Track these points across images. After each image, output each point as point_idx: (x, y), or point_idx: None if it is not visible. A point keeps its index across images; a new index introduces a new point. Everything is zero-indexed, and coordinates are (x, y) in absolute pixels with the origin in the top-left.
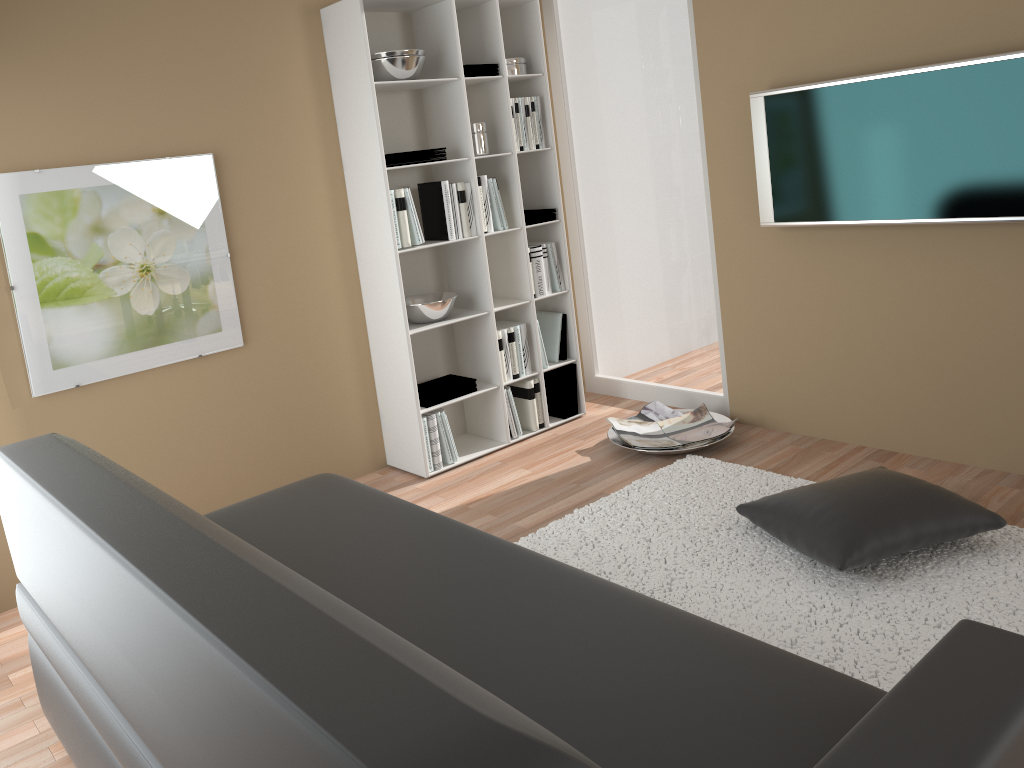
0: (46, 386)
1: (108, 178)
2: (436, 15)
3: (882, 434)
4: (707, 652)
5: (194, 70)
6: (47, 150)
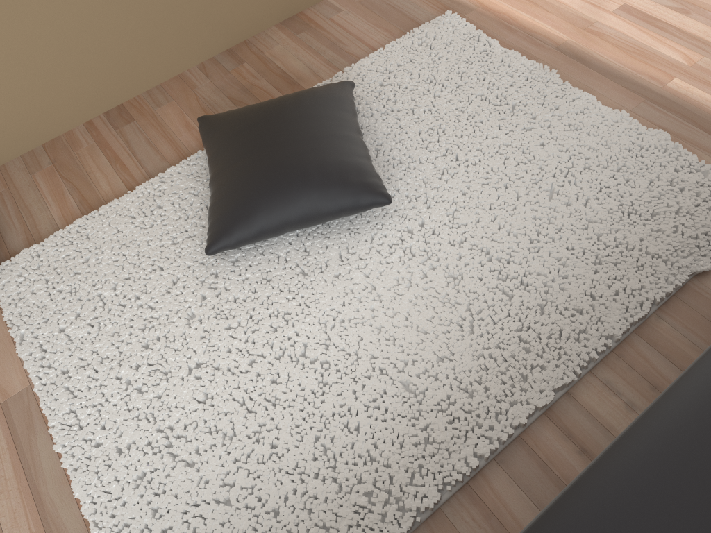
0: None
1: None
2: None
3: (100, 98)
4: None
5: None
6: None
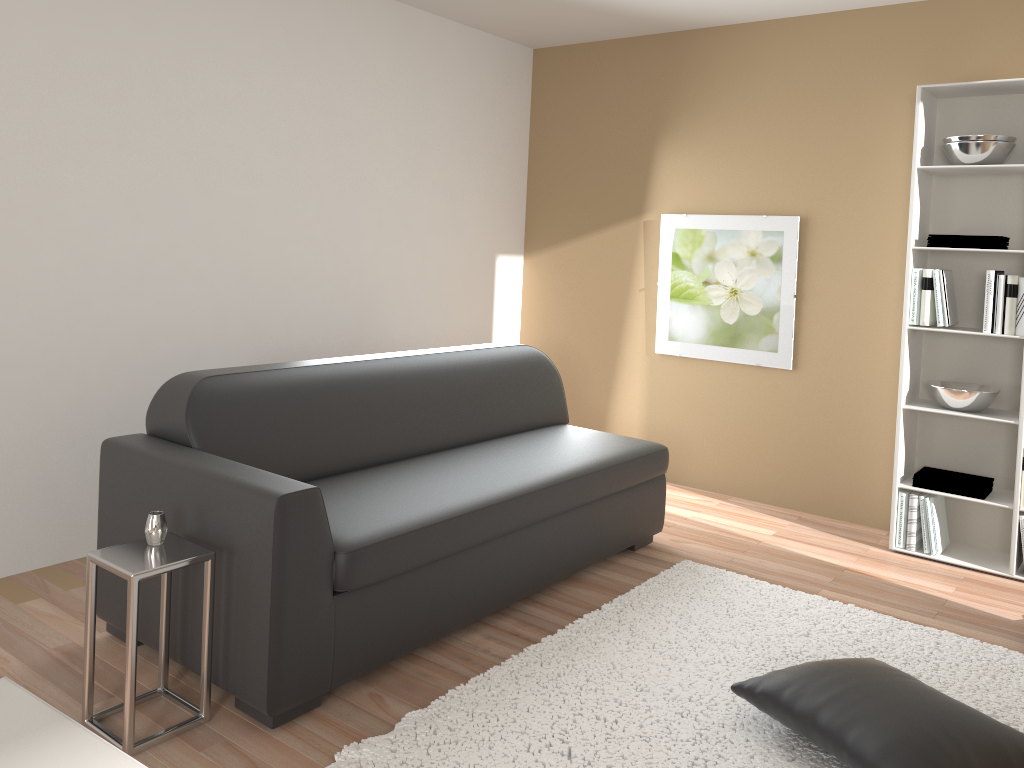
0: (662, 348)
1: (723, 225)
2: None
3: None
4: (401, 509)
5: (804, 152)
6: (697, 202)
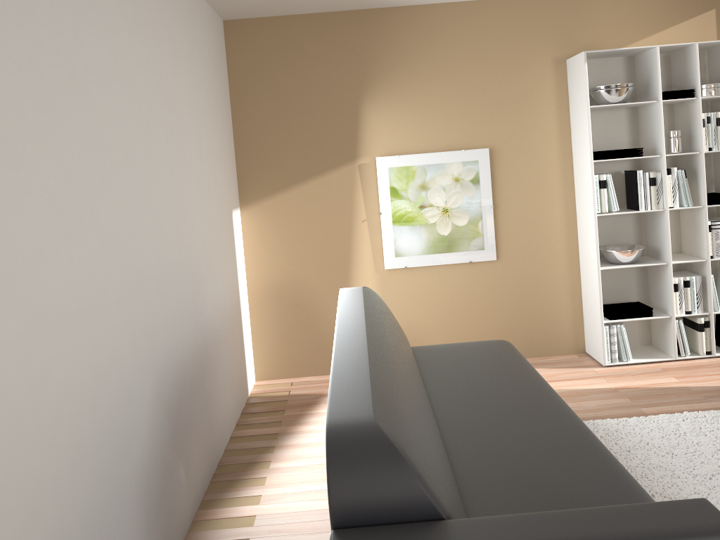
0: (391, 264)
1: (430, 160)
2: (647, 58)
3: None
4: (601, 481)
5: (483, 101)
6: (403, 145)
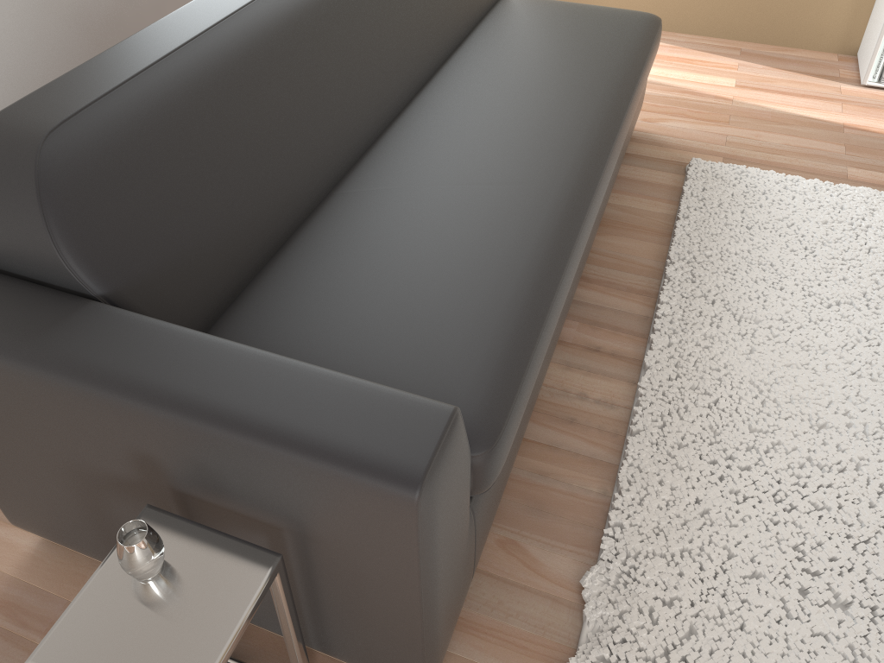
0: None
1: None
2: None
3: None
4: (487, 293)
5: None
6: None
